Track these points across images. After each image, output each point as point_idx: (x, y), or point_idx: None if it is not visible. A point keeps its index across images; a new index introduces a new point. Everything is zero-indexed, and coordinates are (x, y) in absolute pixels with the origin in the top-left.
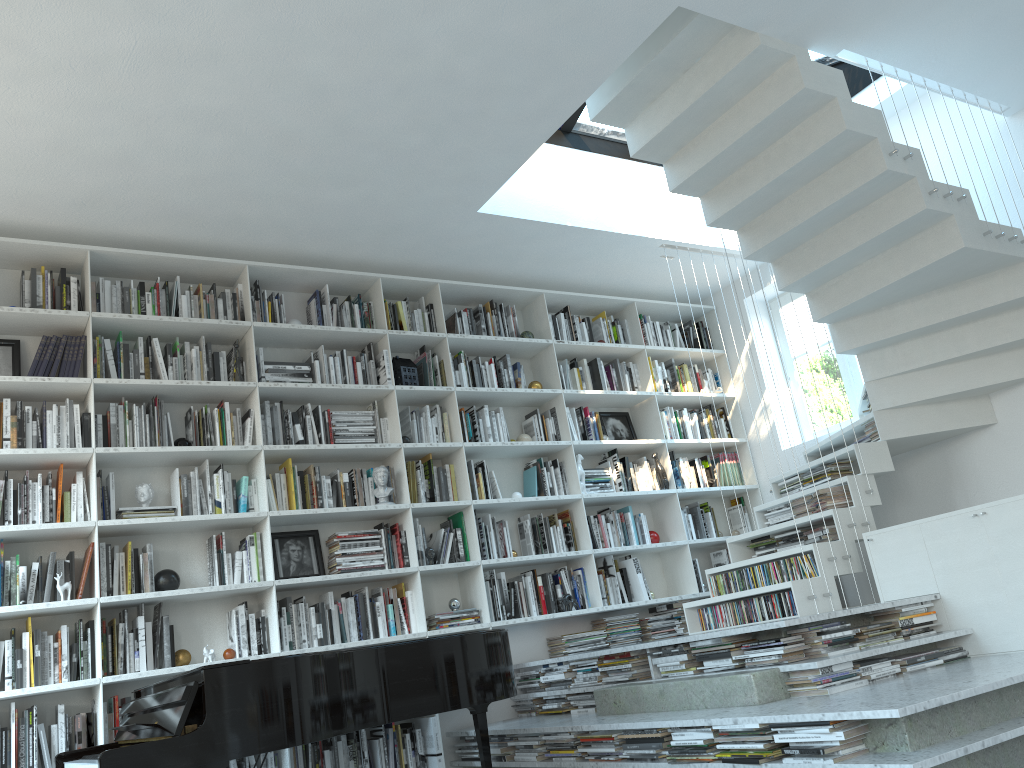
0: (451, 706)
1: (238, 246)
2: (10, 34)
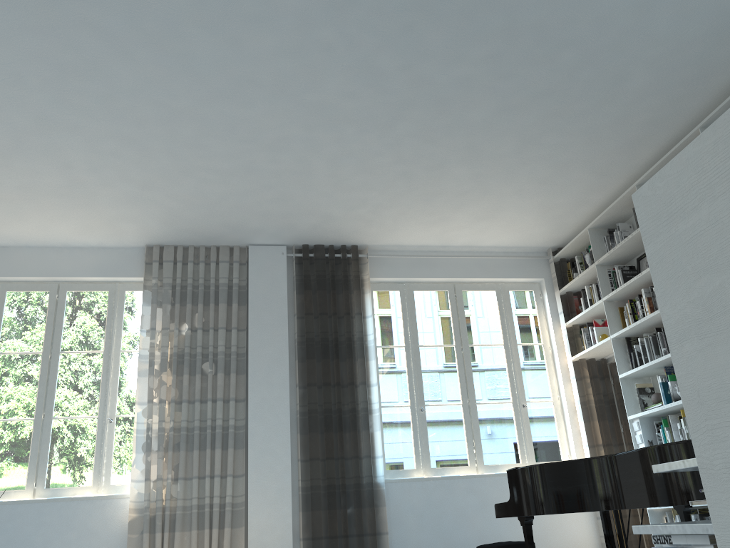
0: (654, 503)
1: (694, 117)
2: (457, 193)
